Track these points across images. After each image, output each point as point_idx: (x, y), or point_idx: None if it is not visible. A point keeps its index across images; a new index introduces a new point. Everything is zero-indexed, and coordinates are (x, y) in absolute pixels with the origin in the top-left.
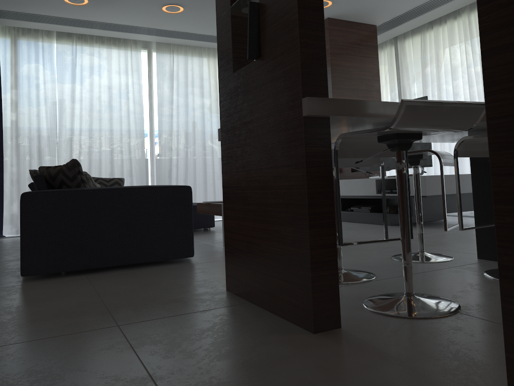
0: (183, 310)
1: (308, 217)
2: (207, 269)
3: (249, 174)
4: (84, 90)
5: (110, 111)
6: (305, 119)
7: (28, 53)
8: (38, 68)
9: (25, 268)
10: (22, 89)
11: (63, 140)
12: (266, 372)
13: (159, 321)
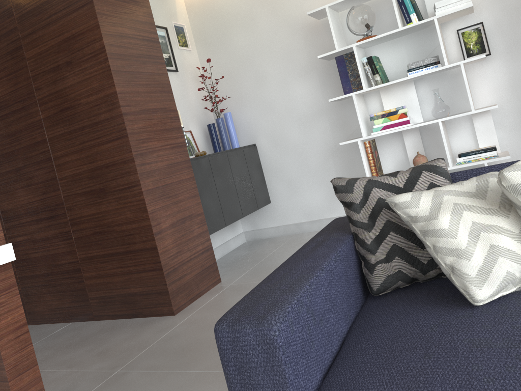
0: None
1: None
2: None
3: None
4: None
5: None
6: None
7: None
8: None
9: None
10: None
11: None
12: None
13: (89, 388)
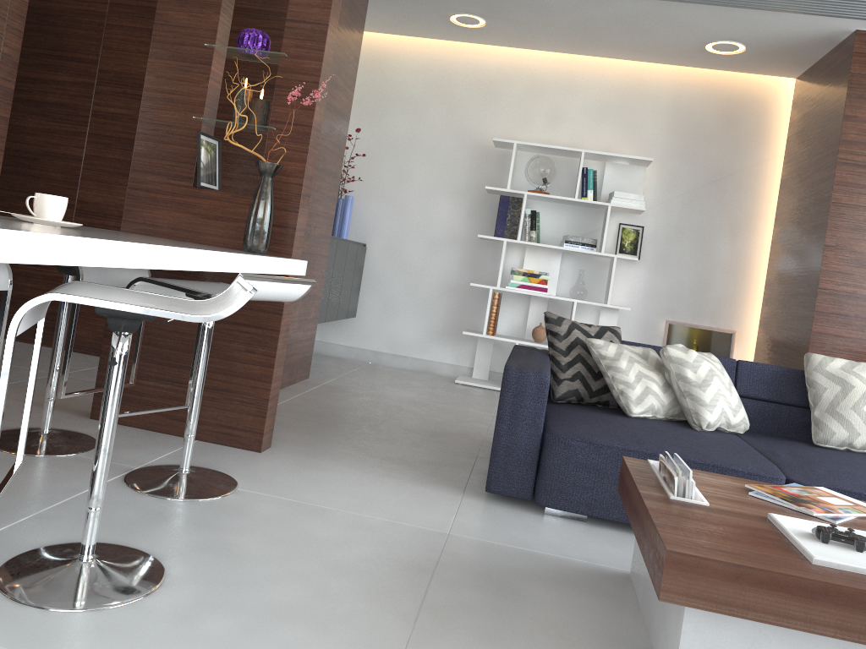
0: None
1: None
2: (403, 482)
3: None
4: None
5: None
6: None
7: None
8: None
9: None
10: None
11: None
12: None
13: None
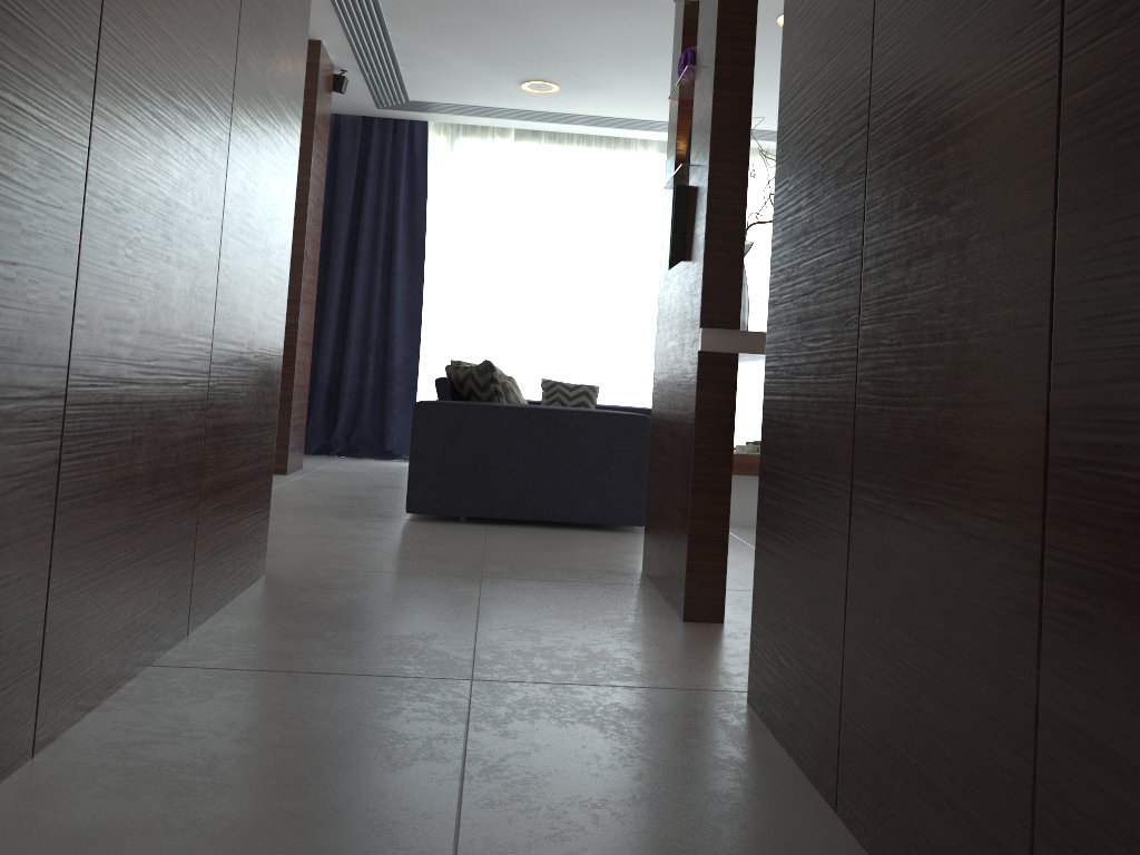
0: (564, 578)
1: (692, 478)
2: None
3: (666, 413)
4: (551, 228)
5: (591, 266)
6: (701, 355)
7: (469, 165)
8: (482, 190)
9: (412, 502)
10: (456, 224)
11: (511, 312)
12: (588, 633)
13: (527, 582)
